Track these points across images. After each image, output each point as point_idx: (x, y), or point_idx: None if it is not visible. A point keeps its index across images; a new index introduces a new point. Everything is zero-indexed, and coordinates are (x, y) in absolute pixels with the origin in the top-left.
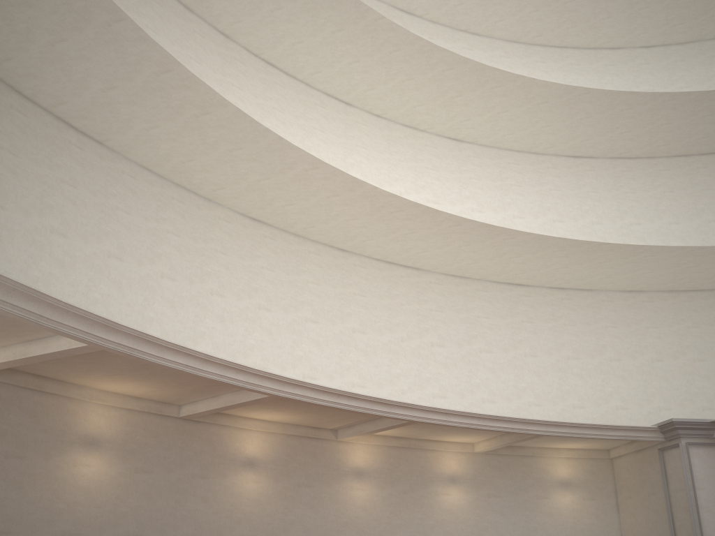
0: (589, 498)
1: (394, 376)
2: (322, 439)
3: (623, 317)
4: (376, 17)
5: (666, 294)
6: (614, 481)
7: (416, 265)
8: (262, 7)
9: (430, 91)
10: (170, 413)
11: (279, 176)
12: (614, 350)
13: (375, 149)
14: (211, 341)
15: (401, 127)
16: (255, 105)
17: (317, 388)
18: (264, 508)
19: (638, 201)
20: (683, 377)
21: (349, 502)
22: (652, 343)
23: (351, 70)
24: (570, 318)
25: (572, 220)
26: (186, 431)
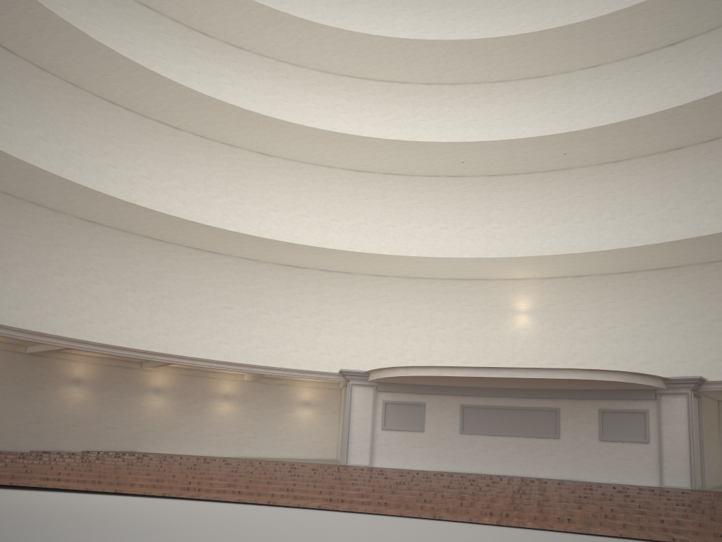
0: (321, 413)
1: (191, 328)
2: (131, 368)
3: (369, 294)
4: (178, 84)
5: (401, 279)
6: (340, 403)
7: (217, 251)
8: (96, 73)
9: (233, 126)
10: (19, 350)
11: (96, 203)
12: (357, 316)
13: (196, 162)
14: (52, 305)
15: (220, 144)
16: (96, 136)
17: (97, 344)
18: (86, 408)
19: (396, 208)
20: (400, 338)
21: (148, 408)
22: (385, 313)
23: (172, 110)
24: (331, 292)
25: (346, 220)
26: (31, 361)
